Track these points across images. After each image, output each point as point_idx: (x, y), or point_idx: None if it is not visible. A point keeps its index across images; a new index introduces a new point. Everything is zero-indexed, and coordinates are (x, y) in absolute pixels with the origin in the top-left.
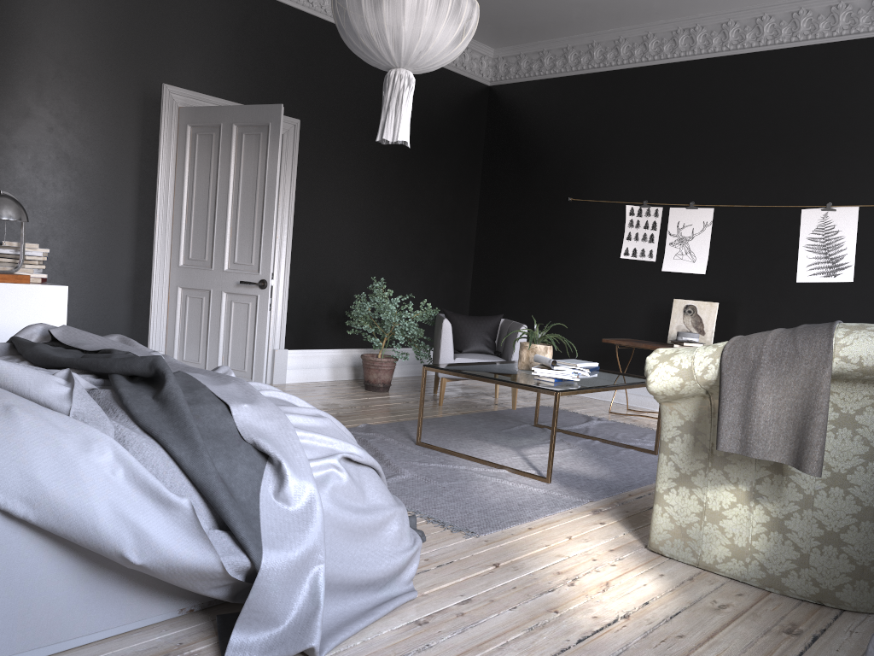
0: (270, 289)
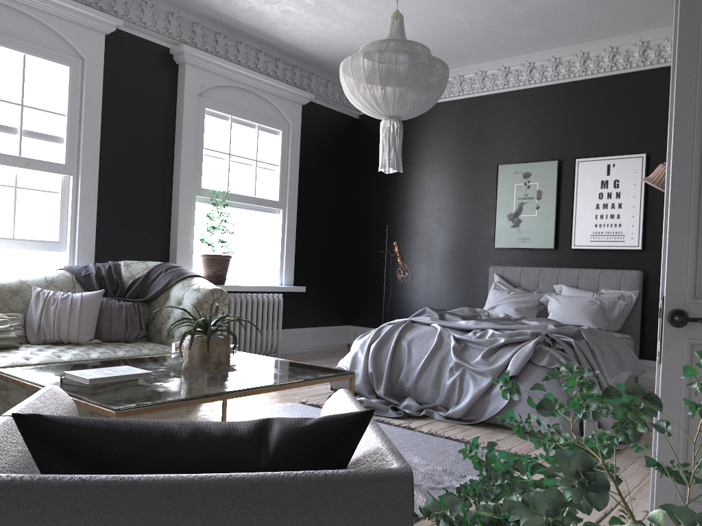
0: (660, 325)
